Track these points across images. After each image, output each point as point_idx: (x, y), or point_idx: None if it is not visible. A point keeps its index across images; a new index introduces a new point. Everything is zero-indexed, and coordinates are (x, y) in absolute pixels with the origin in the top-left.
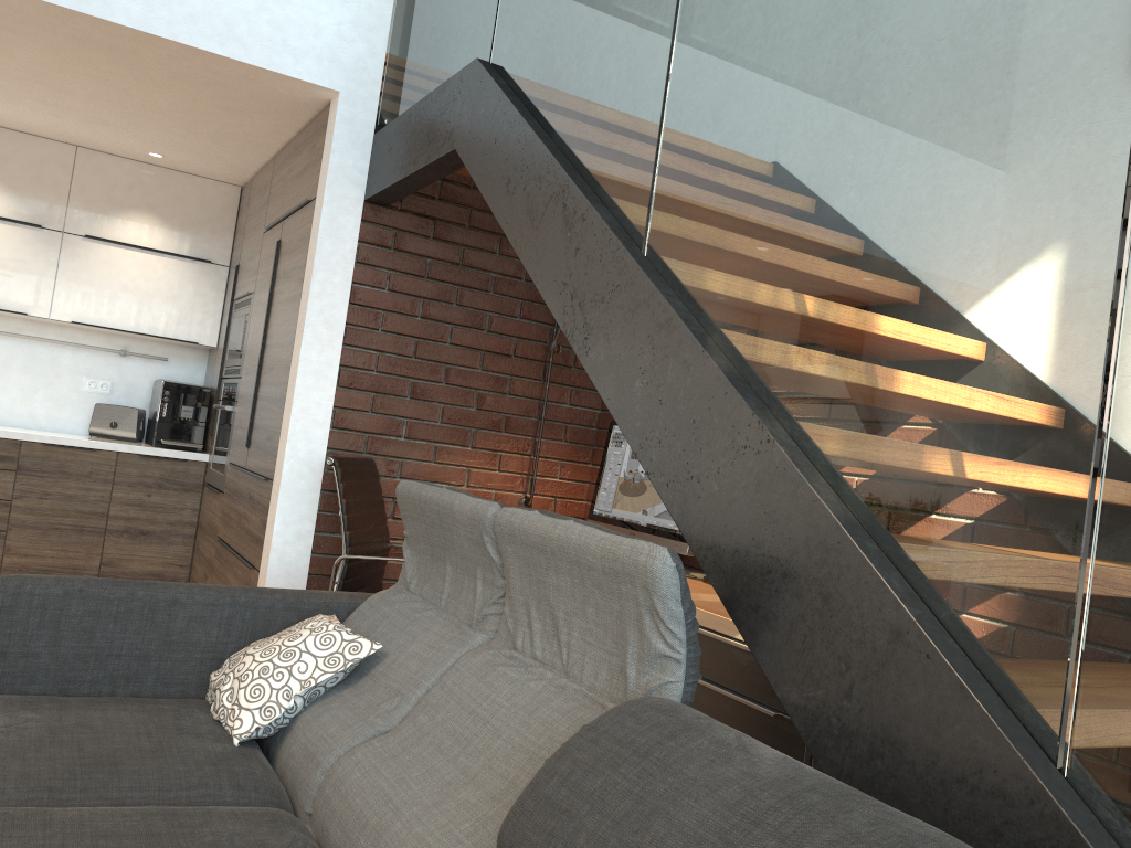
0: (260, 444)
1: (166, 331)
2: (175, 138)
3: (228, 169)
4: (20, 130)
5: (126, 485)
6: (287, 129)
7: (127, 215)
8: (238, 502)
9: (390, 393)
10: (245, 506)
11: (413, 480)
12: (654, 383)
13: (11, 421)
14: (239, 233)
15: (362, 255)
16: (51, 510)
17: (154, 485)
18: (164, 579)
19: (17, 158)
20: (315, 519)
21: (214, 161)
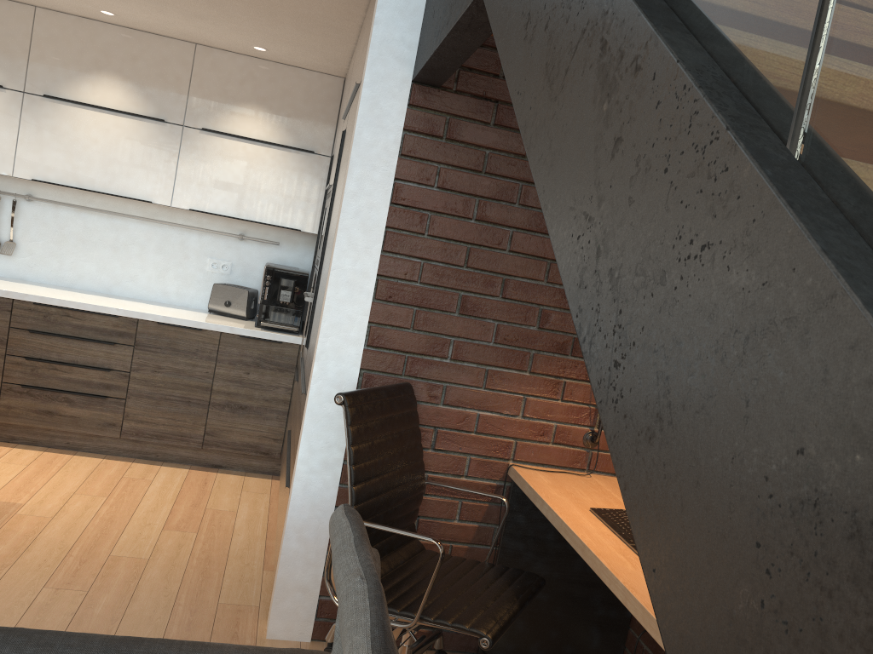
0: (310, 349)
1: (272, 219)
2: (264, 28)
3: (325, 60)
4: (146, 31)
5: (227, 363)
6: (356, 8)
7: (239, 109)
8: (297, 402)
9: (435, 308)
10: (298, 410)
11: (347, 518)
12: (813, 648)
13: (147, 296)
14: (338, 124)
15: (408, 147)
16: (163, 383)
17: (252, 364)
18: (259, 450)
19: (144, 57)
20: (344, 447)
21: (310, 52)
